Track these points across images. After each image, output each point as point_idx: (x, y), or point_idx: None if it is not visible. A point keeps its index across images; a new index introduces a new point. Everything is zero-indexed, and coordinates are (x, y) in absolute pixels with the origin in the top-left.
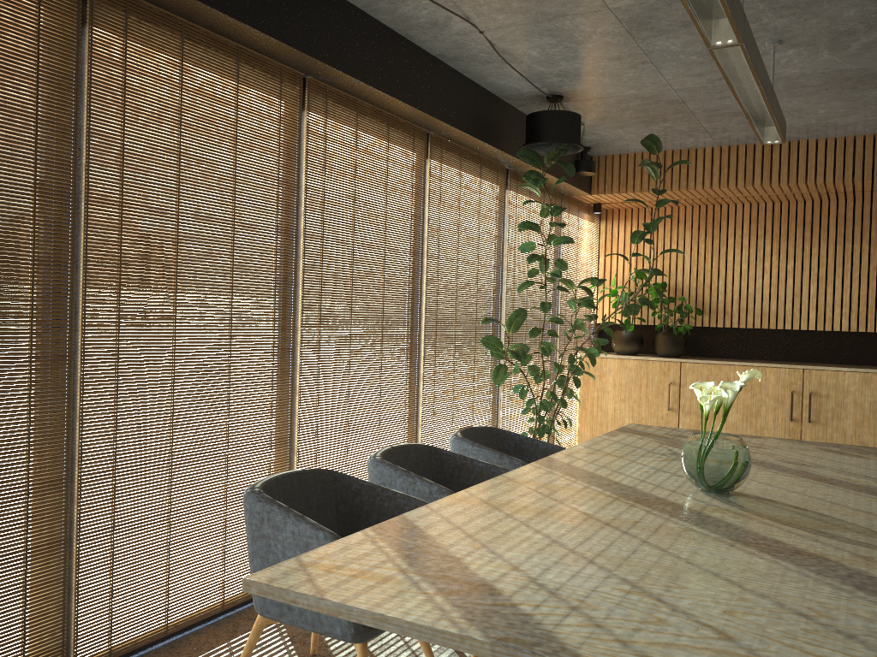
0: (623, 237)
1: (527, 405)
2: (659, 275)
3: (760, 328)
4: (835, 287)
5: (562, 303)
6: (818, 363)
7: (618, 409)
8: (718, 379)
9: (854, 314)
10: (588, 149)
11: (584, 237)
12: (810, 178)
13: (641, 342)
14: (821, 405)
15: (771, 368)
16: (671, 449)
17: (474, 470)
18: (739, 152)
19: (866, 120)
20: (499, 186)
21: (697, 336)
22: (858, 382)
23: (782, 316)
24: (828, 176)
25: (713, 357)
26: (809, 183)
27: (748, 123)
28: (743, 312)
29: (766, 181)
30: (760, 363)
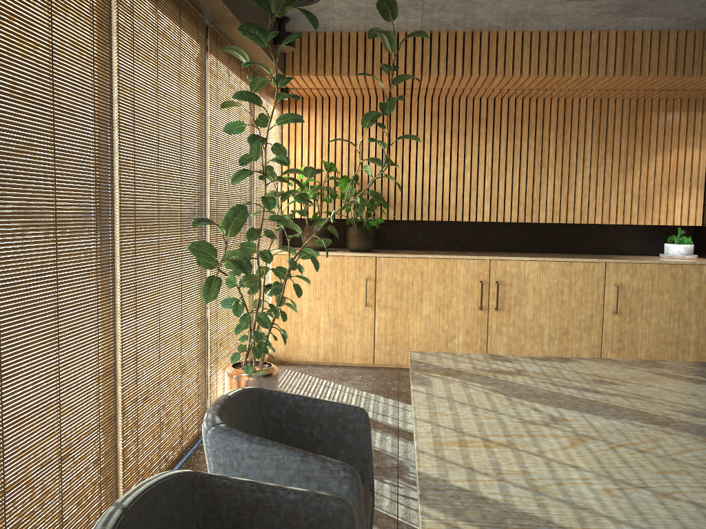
0: (308, 127)
1: (241, 323)
2: (392, 164)
3: (439, 221)
4: (506, 181)
5: (257, 197)
6: (488, 252)
7: (314, 308)
8: (412, 272)
9: (522, 206)
10: (287, 20)
11: (272, 125)
12: (508, 71)
13: (332, 237)
14: (506, 293)
15: (461, 260)
16: (535, 407)
17: (280, 509)
18: (441, 39)
19: (575, 11)
20: (200, 44)
21: (380, 229)
22: (537, 270)
23: (461, 209)
24: (525, 70)
25: (396, 249)
26: (507, 76)
27: (470, 1)
28: (426, 205)
29: (467, 72)
30: (450, 255)
